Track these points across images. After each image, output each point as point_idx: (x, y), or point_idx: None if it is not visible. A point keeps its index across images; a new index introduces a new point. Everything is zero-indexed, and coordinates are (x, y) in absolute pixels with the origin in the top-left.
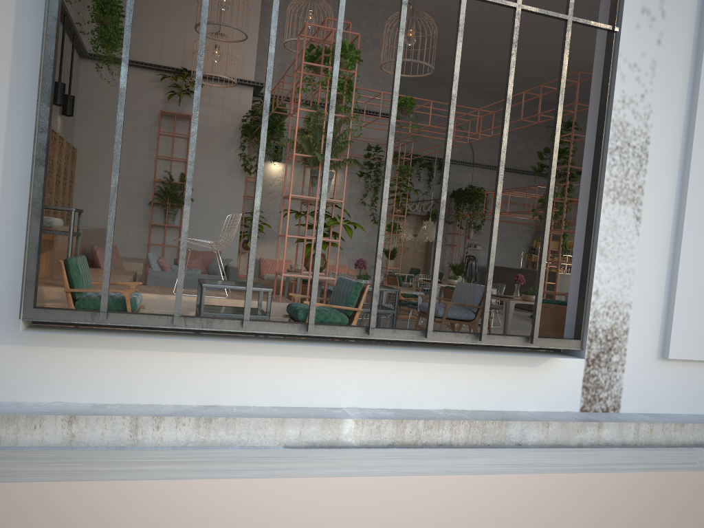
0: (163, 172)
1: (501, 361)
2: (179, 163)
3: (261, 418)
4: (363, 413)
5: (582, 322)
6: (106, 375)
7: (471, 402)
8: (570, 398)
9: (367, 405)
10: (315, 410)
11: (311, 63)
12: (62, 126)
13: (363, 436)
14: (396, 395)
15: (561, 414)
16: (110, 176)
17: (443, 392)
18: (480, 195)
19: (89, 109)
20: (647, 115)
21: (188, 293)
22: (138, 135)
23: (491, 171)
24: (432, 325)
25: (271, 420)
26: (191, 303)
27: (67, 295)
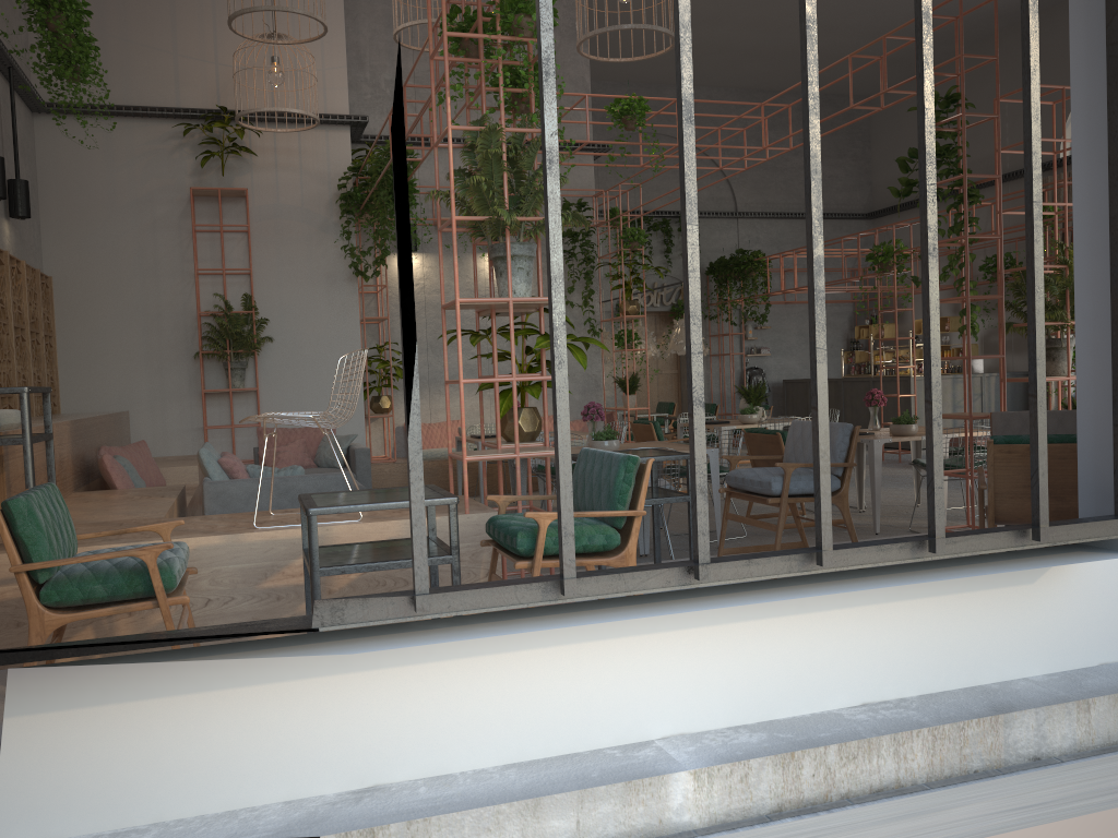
0: (213, 298)
1: (963, 583)
2: (238, 278)
3: (487, 807)
4: (702, 748)
5: None
6: (118, 763)
7: (914, 679)
8: (1106, 635)
9: (704, 726)
10: (597, 758)
11: (461, 34)
12: (14, 238)
13: (714, 803)
14: (761, 693)
15: (1098, 675)
16: (118, 317)
17: (856, 668)
18: (757, 264)
19: (62, 204)
20: None
21: (285, 522)
22: (158, 238)
23: (768, 222)
24: (829, 536)
25: (509, 808)
26: (293, 542)
27: (19, 579)
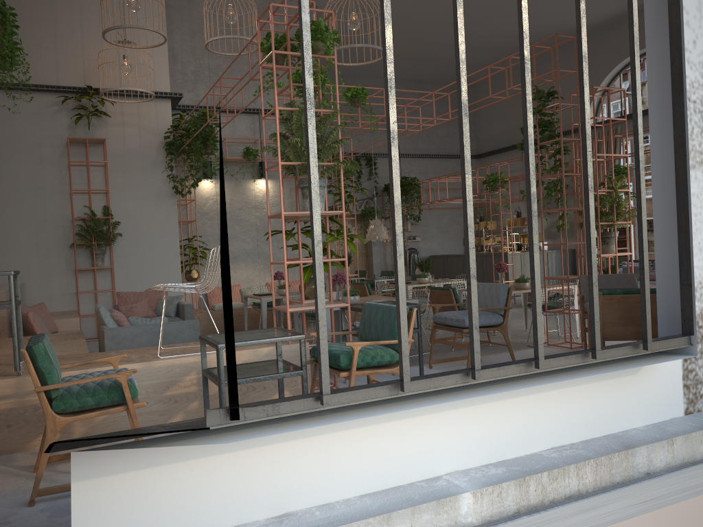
0: (82, 208)
1: (601, 375)
2: (98, 196)
3: (362, 520)
4: (472, 478)
5: (693, 313)
6: (135, 508)
7: (577, 432)
8: (673, 402)
9: (468, 465)
10: (413, 488)
11: (283, 52)
12: None
13: (484, 510)
14: (498, 444)
15: (672, 424)
16: (18, 221)
17: (548, 427)
18: (414, 185)
19: None
20: (702, 63)
21: (175, 353)
22: (45, 170)
23: (418, 160)
24: (542, 351)
25: (374, 520)
26: (184, 366)
27: (40, 395)
